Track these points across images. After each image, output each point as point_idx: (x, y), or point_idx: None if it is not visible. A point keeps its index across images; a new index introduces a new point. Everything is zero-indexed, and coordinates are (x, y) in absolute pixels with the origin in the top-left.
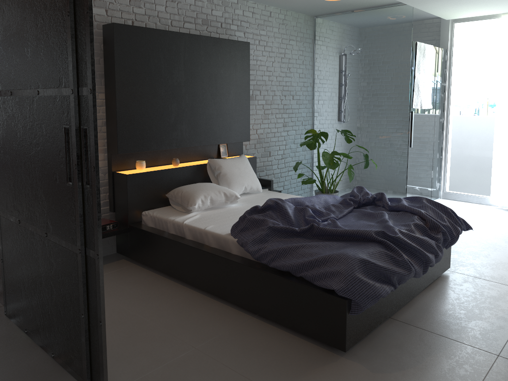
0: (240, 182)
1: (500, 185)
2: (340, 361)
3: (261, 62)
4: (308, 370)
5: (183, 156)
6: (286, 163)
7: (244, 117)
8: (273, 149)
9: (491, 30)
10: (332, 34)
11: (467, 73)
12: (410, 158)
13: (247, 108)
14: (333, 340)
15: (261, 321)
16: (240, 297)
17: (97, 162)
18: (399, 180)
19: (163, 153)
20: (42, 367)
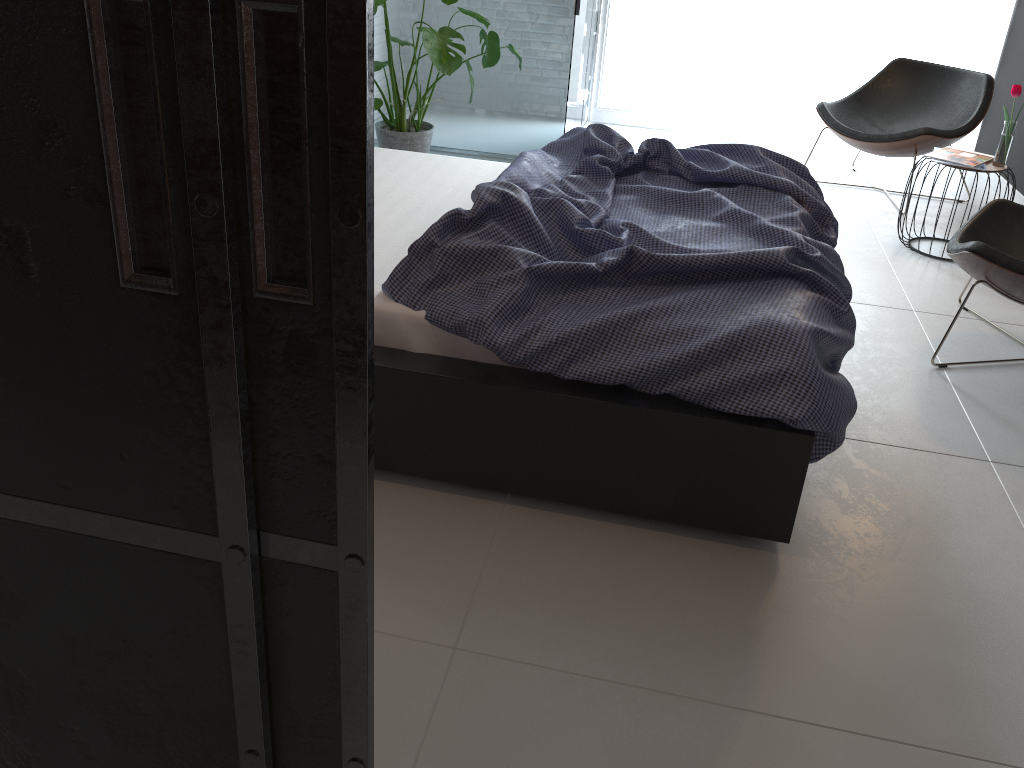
0: None
1: (705, 91)
2: (785, 568)
3: None
4: (753, 614)
5: None
6: None
7: None
8: None
9: None
10: None
11: None
12: (575, 42)
13: None
14: (759, 523)
15: (535, 511)
16: (465, 463)
17: (371, 183)
18: (550, 92)
19: None
20: None
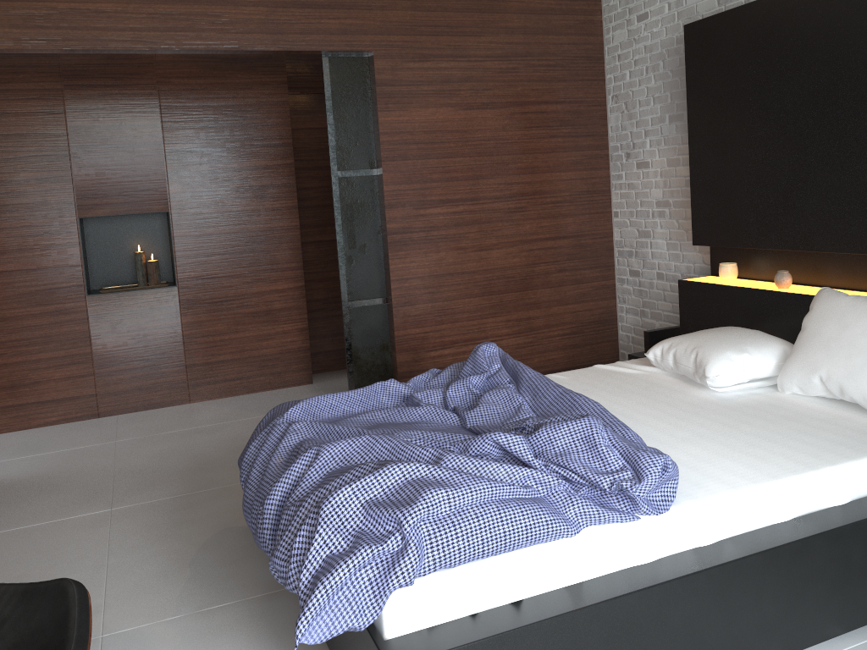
0: (810, 361)
1: None
2: None
3: None
4: None
5: (846, 274)
6: None
7: None
8: None
9: None
10: None
11: None
12: None
13: None
14: None
15: None
16: None
17: (336, 230)
18: None
19: (798, 257)
20: None
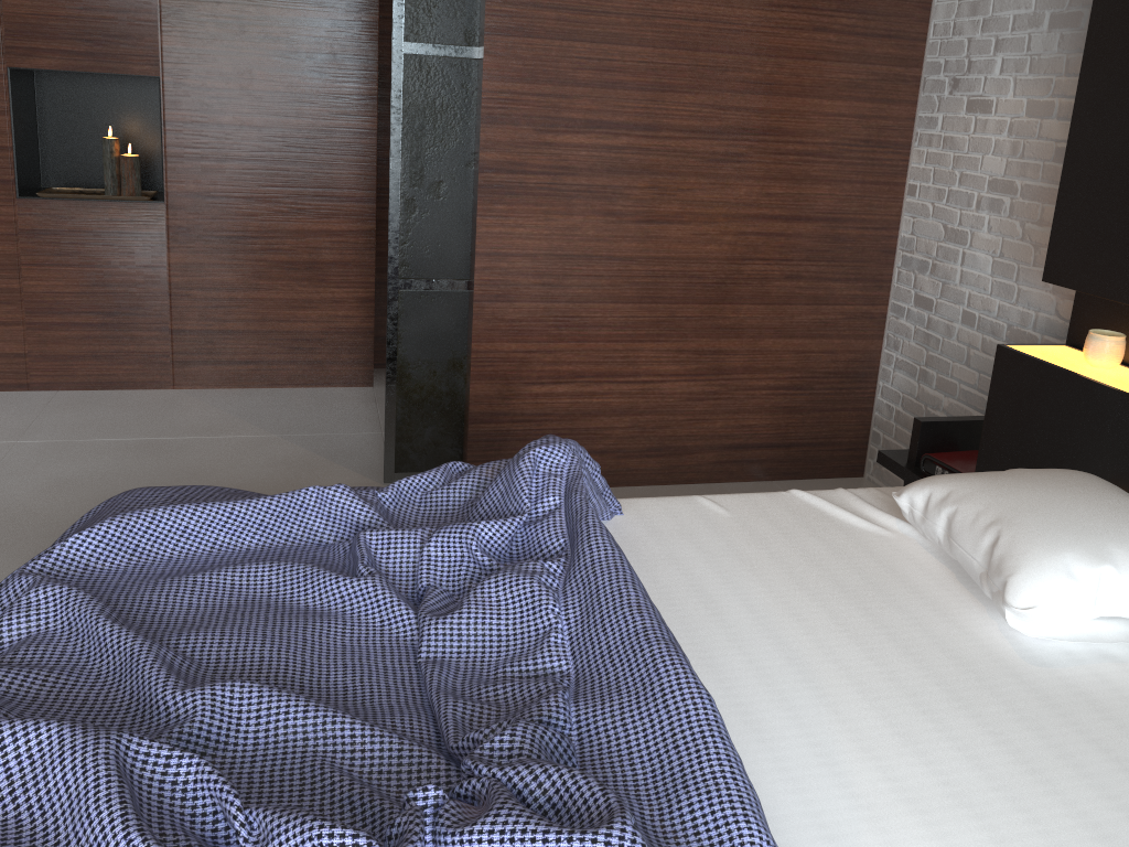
0: None
1: None
2: None
3: None
4: None
5: None
6: None
7: None
8: None
9: None
10: None
11: None
12: None
13: None
14: None
15: None
16: None
17: (390, 150)
18: None
19: None
20: None
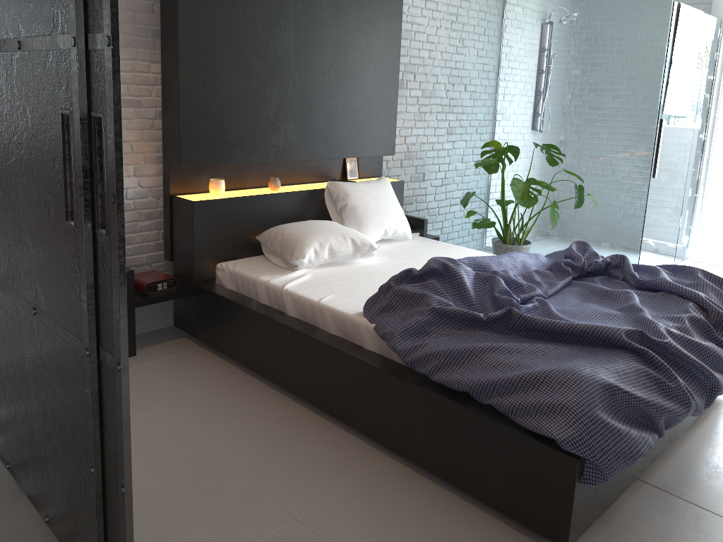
0: (377, 222)
1: None
2: None
3: (418, 27)
4: None
5: (287, 175)
6: (449, 193)
7: (388, 116)
8: (429, 170)
9: None
10: None
11: None
12: (651, 196)
13: (394, 101)
14: (545, 524)
15: (411, 471)
16: (377, 425)
17: (121, 186)
18: (629, 230)
19: (255, 168)
20: (27, 541)
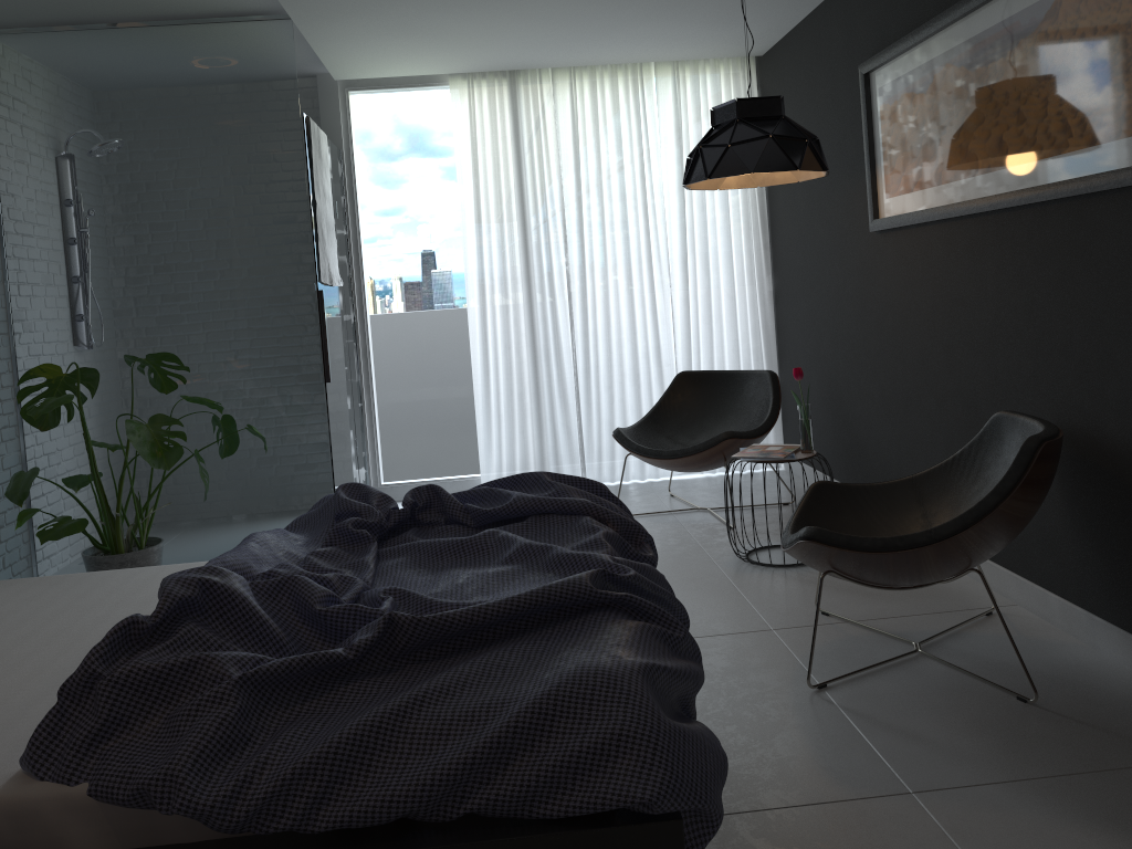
0: None
1: (496, 444)
2: None
3: None
4: None
5: None
6: None
7: None
8: None
9: (428, 111)
10: (53, 85)
11: (391, 206)
12: (331, 411)
13: None
14: None
15: None
16: None
17: None
18: (312, 473)
19: None
20: None
